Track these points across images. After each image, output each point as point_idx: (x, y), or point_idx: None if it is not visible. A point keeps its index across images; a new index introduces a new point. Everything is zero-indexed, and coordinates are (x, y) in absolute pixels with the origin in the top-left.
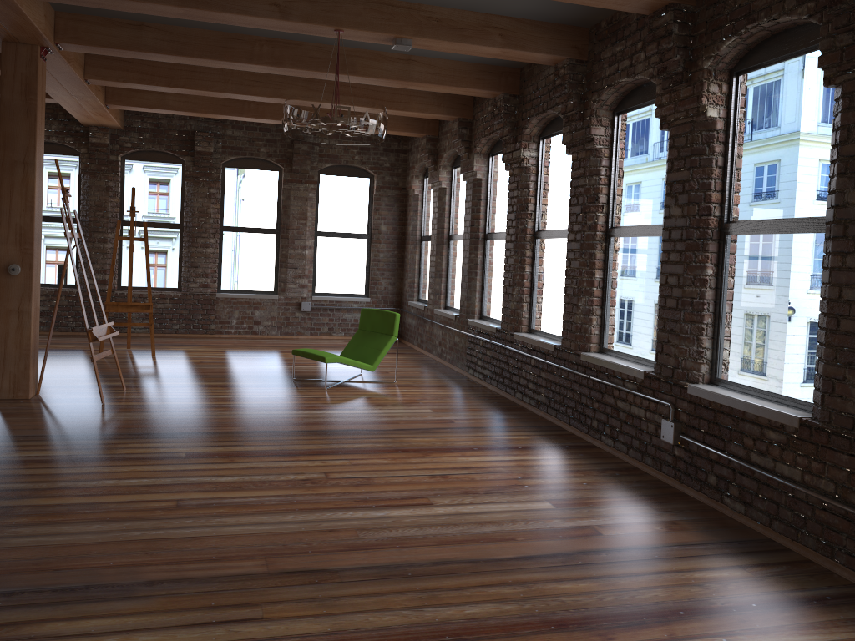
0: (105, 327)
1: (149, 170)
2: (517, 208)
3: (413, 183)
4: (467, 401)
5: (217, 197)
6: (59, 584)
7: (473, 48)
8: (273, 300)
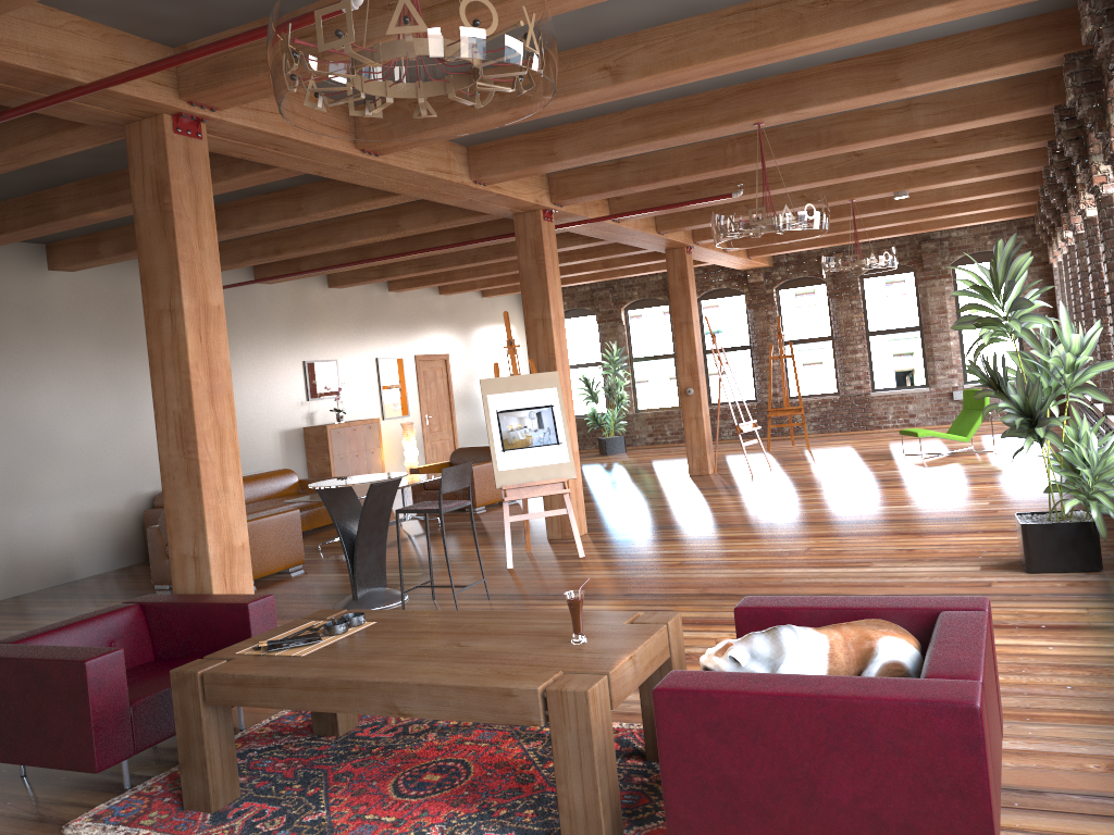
0: (750, 424)
1: (799, 295)
2: (1071, 283)
3: (1050, 256)
4: (1041, 459)
5: (858, 307)
6: (693, 525)
7: (958, 182)
8: (924, 392)
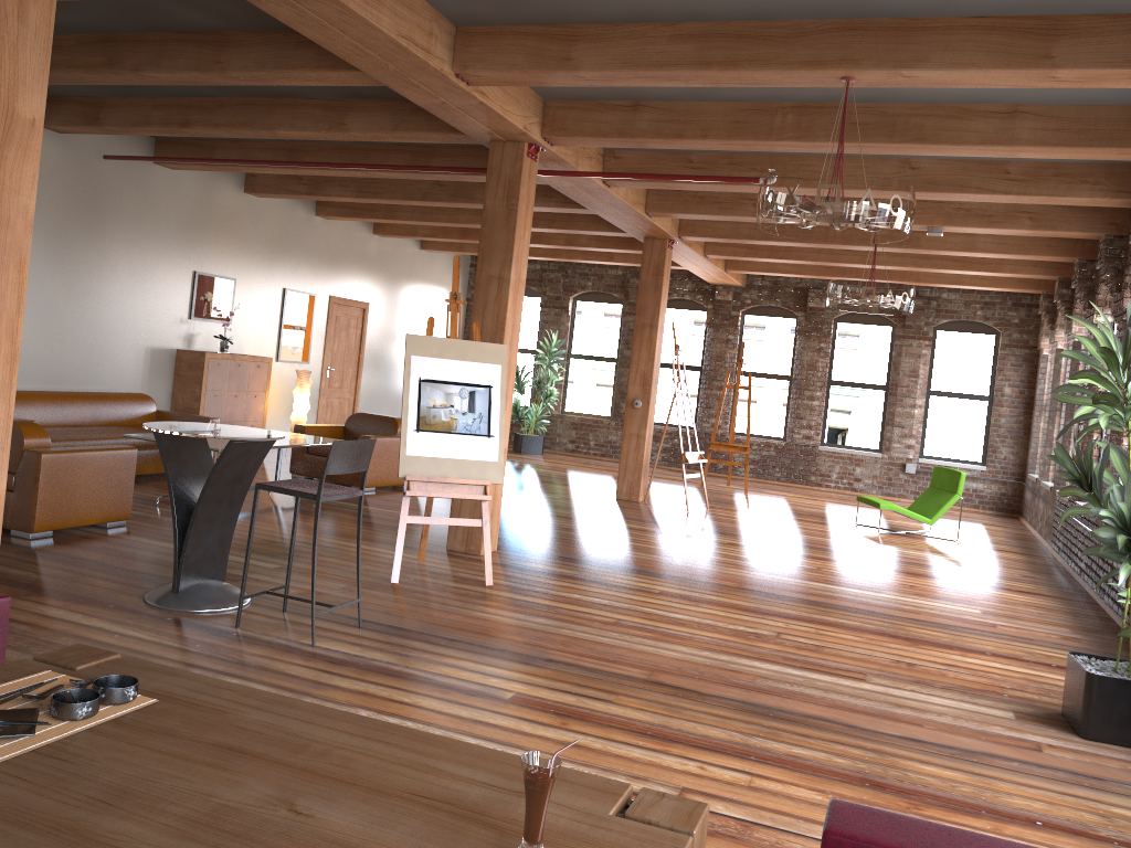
0: (696, 455)
1: (765, 324)
2: None
3: (1042, 341)
4: (1014, 562)
5: (826, 351)
6: (627, 567)
7: (1003, 231)
8: (875, 458)
